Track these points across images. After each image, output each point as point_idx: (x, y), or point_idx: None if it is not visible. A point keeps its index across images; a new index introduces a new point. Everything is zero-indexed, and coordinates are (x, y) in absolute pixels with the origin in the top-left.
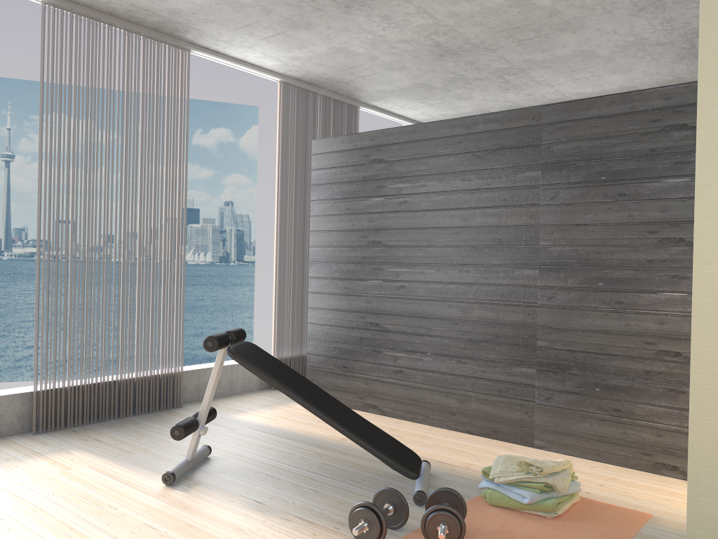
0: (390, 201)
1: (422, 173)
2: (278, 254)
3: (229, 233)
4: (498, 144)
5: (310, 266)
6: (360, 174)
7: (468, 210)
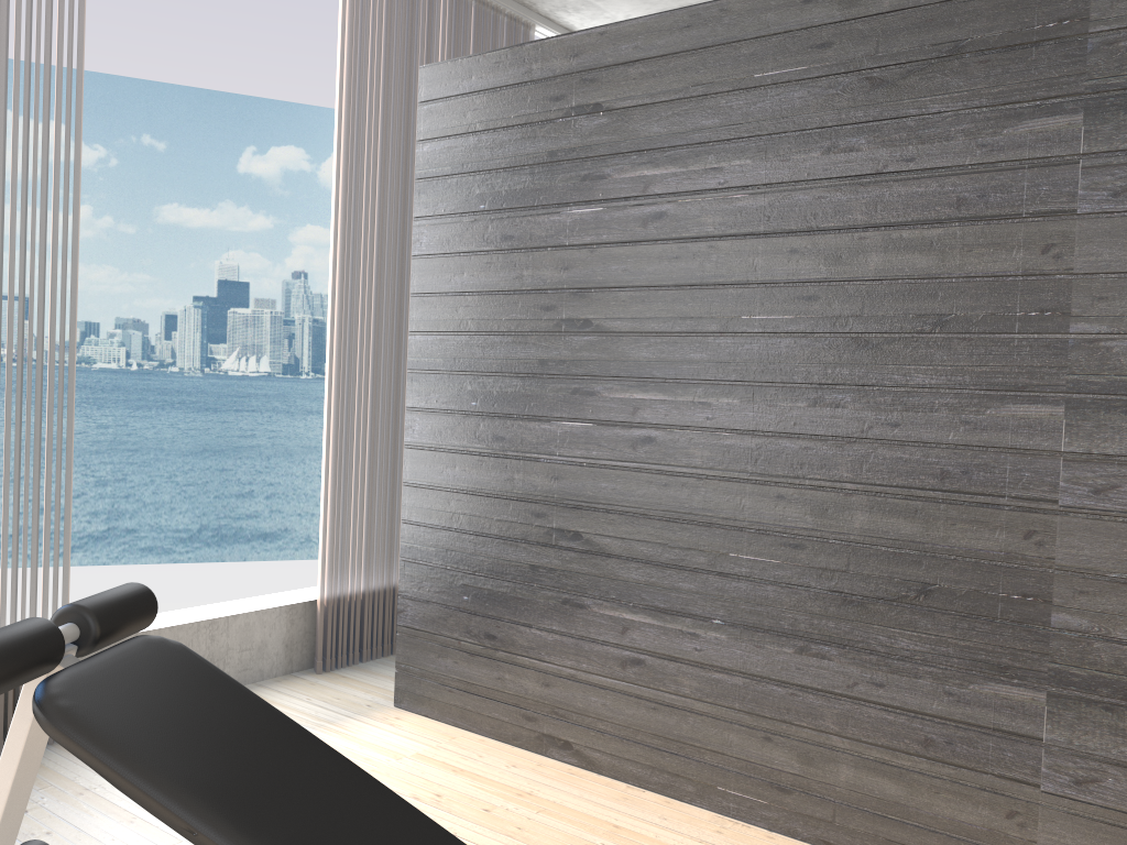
0: (620, 216)
1: (710, 137)
2: (335, 351)
3: (300, 325)
4: (945, 44)
5: (411, 381)
6: (539, 147)
7: (842, 234)
